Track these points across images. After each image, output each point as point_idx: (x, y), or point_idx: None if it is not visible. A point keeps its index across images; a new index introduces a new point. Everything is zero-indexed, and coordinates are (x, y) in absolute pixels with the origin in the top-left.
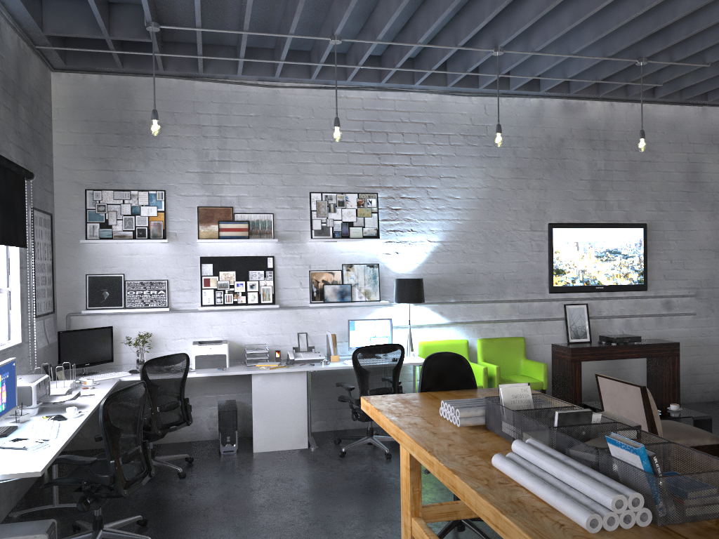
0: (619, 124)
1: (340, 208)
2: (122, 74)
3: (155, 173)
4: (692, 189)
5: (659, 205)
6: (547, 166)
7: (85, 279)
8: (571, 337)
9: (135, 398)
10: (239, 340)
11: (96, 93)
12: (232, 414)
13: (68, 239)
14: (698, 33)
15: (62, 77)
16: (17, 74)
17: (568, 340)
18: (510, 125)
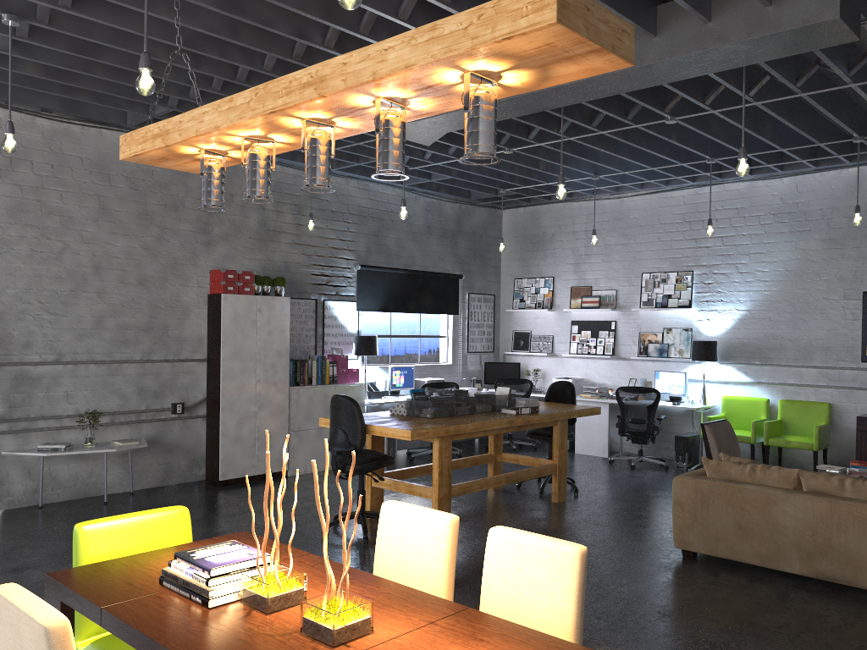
0: None
1: (662, 284)
2: (533, 205)
3: (549, 266)
4: None
5: None
6: (866, 234)
7: (512, 333)
8: None
9: (441, 388)
10: (592, 379)
11: (521, 219)
12: None
13: (506, 309)
14: None
15: (506, 212)
16: (457, 224)
17: None
18: (824, 198)
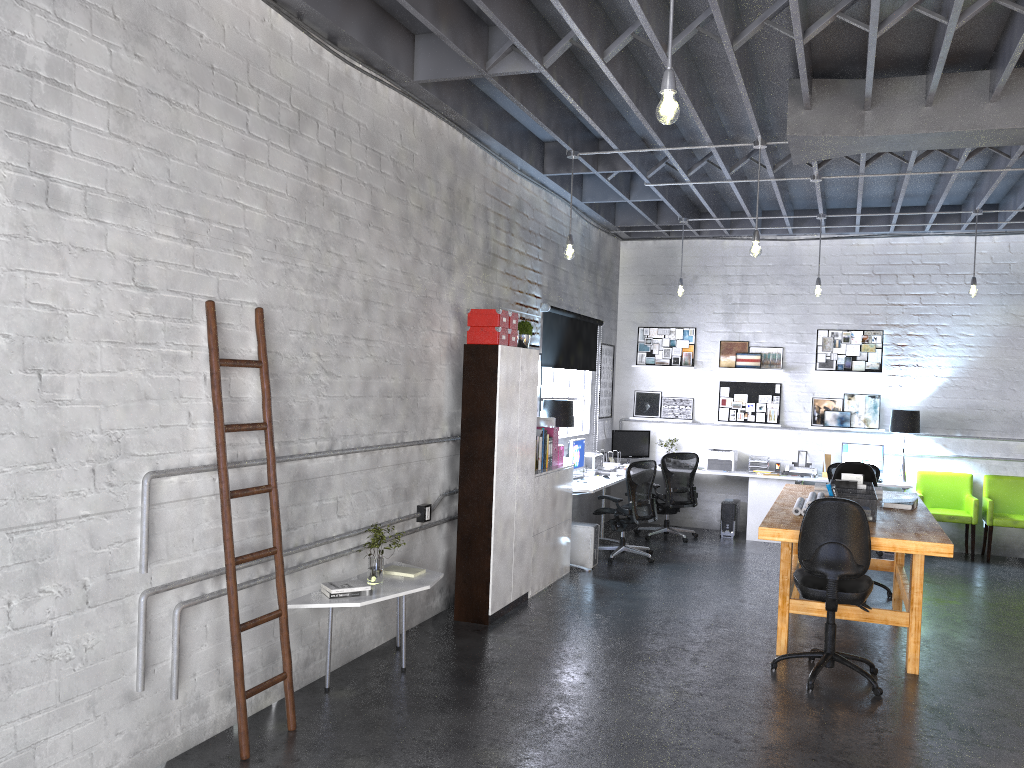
0: None
1: (844, 343)
2: (669, 239)
3: (689, 314)
4: None
5: None
6: None
7: (633, 394)
8: None
9: (647, 468)
10: (747, 451)
11: (650, 254)
12: (731, 507)
13: (624, 364)
14: None
15: (627, 244)
16: (597, 256)
17: None
18: None
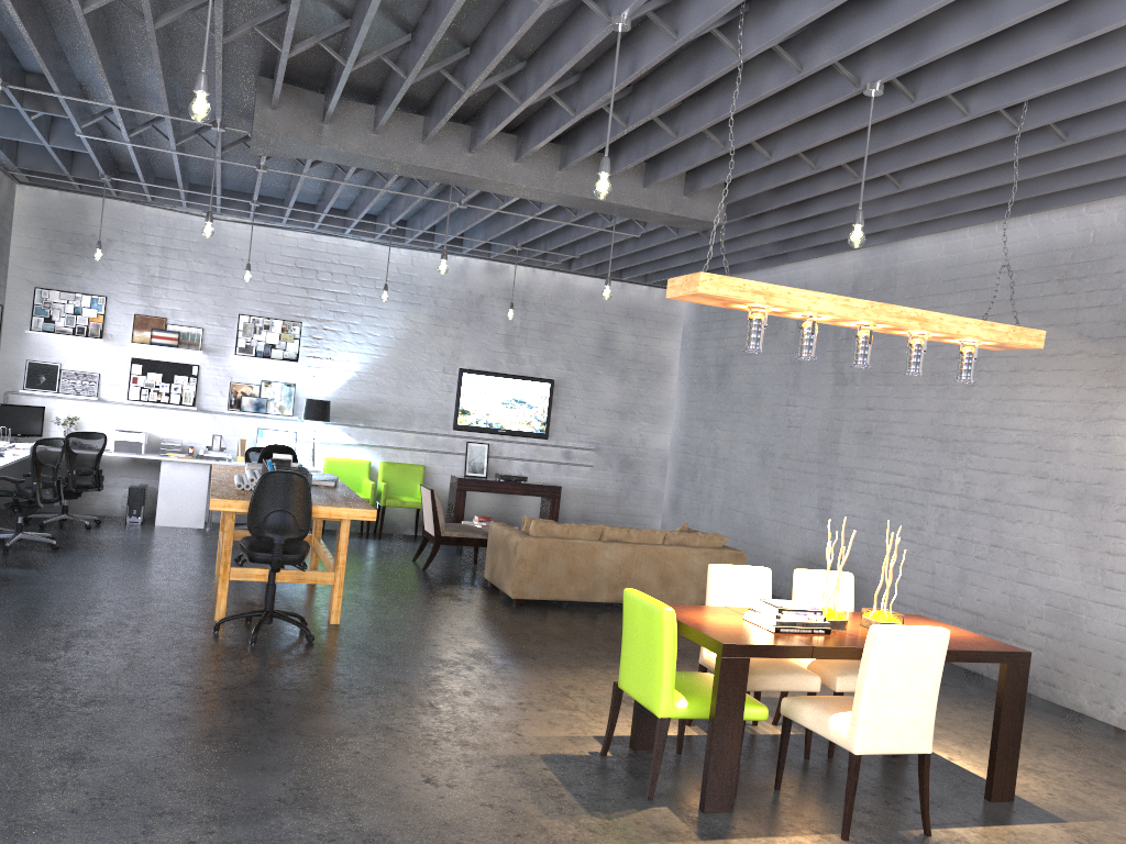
0: (539, 289)
1: (265, 331)
2: (80, 193)
3: (100, 281)
4: (603, 355)
5: (570, 365)
6: (465, 318)
7: (25, 364)
8: (468, 471)
9: (56, 447)
10: (159, 433)
11: (55, 206)
12: (141, 492)
13: (14, 328)
14: (556, 233)
15: (26, 189)
16: None
17: (465, 473)
18: (435, 277)
